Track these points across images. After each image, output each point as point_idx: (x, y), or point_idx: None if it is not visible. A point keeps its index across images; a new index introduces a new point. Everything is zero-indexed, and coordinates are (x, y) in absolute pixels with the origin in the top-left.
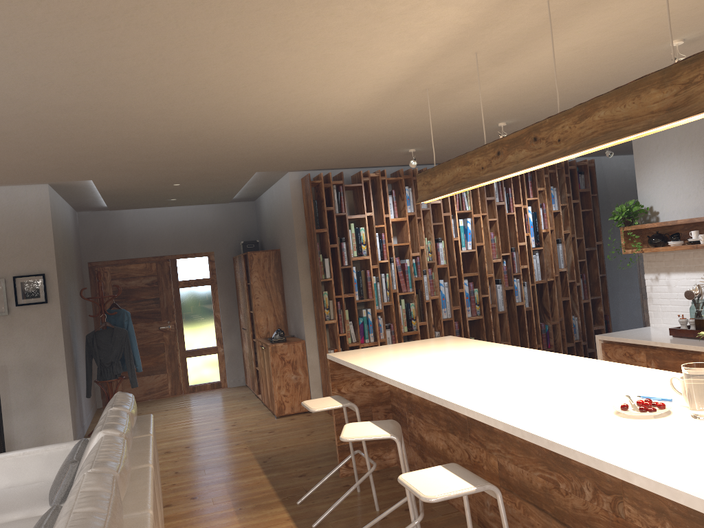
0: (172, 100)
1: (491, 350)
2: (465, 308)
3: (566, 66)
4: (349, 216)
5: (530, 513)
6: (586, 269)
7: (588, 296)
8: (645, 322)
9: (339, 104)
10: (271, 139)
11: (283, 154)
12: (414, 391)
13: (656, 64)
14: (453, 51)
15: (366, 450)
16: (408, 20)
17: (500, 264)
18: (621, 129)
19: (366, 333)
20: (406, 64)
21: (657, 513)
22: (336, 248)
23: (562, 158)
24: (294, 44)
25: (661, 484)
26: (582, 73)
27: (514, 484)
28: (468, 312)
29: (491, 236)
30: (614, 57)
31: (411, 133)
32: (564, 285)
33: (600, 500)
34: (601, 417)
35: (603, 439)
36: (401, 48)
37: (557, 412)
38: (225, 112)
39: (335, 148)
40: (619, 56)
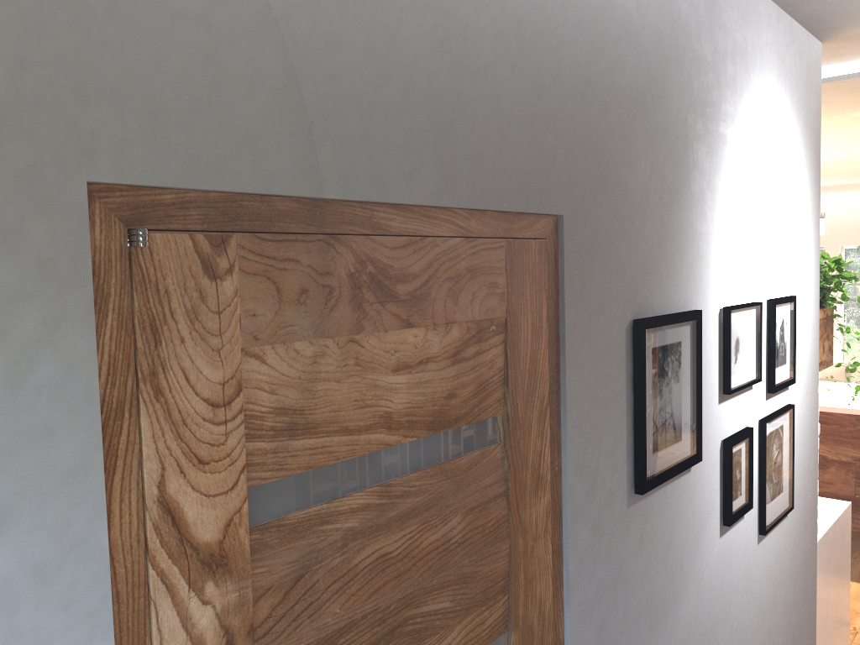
0: (833, 170)
1: None
2: None
3: None
4: None
5: None
6: None
7: None
8: None
9: None
10: None
11: None
12: None
13: None
14: None
15: None
16: None
17: None
18: None
19: None
20: None
21: None
22: None
23: None
24: None
25: None
26: None
27: None
28: None
29: None
30: None
31: None
32: None
33: None
34: None
35: None
36: None
37: None
38: None
39: None
40: None
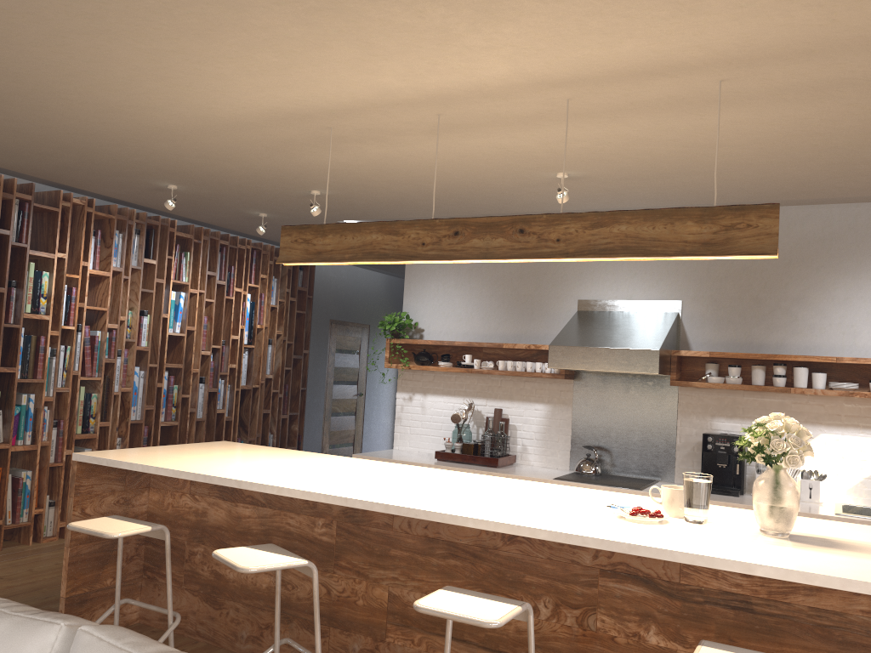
0: None
1: (334, 460)
2: (160, 409)
3: (468, 159)
4: (32, 251)
5: (439, 647)
6: (290, 380)
7: (287, 411)
8: (323, 447)
9: (215, 102)
10: (31, 106)
11: (0, 131)
12: (346, 502)
13: (518, 186)
14: (426, 104)
15: (171, 595)
16: (459, 55)
17: (209, 358)
18: (645, 248)
19: (21, 431)
20: (368, 94)
21: (641, 618)
22: (1, 294)
23: (563, 259)
24: (322, 17)
25: (792, 570)
26: (464, 172)
27: (416, 616)
28: (162, 415)
29: (205, 321)
30: (508, 168)
31: (213, 167)
32: (265, 395)
33: (562, 615)
34: (623, 524)
35: (672, 541)
36: (398, 77)
37: (576, 520)
38: (54, 44)
39: (87, 150)
40: (513, 168)
